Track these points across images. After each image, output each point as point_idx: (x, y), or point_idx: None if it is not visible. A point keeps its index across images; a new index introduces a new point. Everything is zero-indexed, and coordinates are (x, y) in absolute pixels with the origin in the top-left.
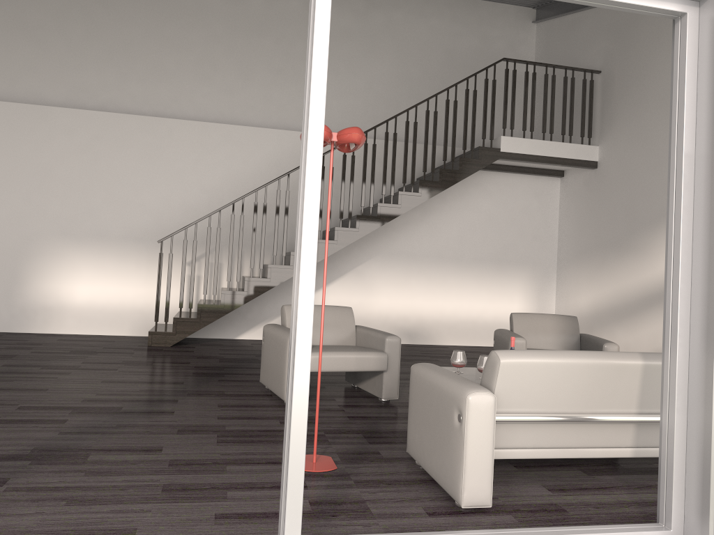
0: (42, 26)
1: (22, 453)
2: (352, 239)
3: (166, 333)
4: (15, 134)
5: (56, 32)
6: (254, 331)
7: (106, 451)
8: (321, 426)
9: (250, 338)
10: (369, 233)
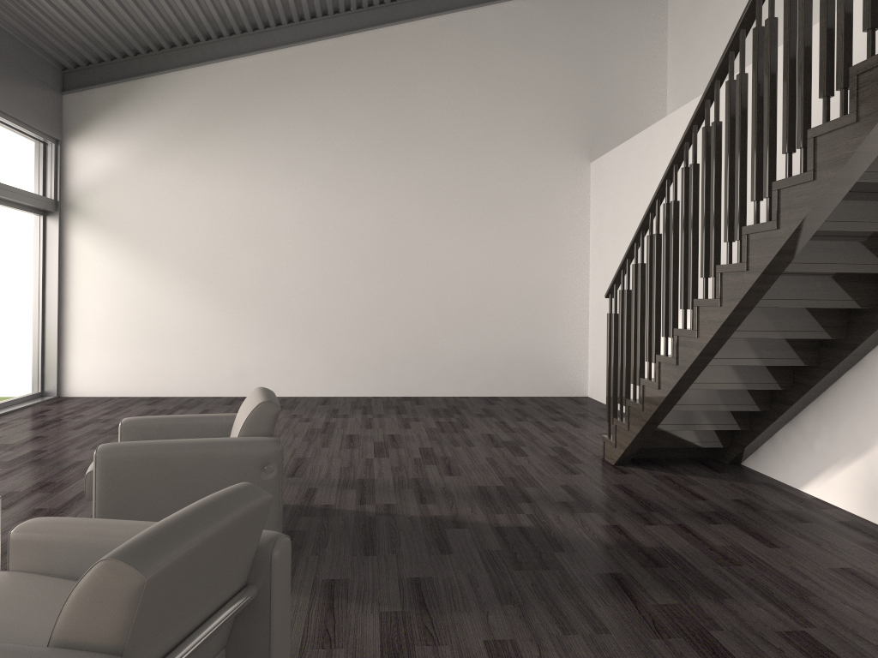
0: (731, 5)
1: (31, 458)
2: (769, 253)
3: (609, 442)
4: (640, 171)
5: (740, 3)
6: (824, 482)
7: (9, 470)
8: (1, 522)
9: (818, 497)
10: (794, 227)
